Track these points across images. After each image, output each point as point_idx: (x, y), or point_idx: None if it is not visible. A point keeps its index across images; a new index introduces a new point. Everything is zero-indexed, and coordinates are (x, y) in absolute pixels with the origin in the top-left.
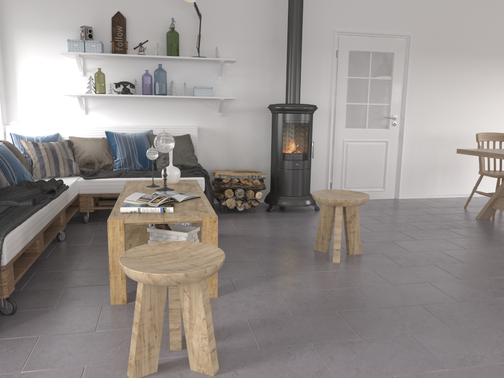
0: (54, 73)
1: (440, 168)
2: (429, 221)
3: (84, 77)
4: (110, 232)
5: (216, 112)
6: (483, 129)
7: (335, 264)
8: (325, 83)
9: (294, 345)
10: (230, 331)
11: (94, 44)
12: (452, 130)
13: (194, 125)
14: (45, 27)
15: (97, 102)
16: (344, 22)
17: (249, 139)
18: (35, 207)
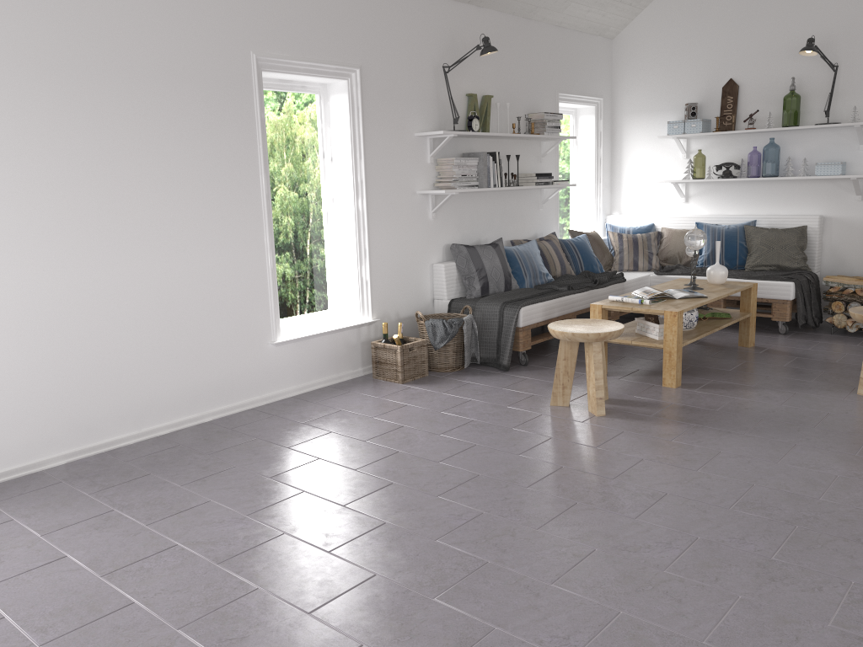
0: (657, 158)
1: None
2: None
3: (687, 159)
4: (591, 314)
5: (853, 196)
6: None
7: (858, 395)
8: None
9: (679, 421)
10: (646, 405)
11: (694, 123)
12: None
13: (819, 214)
14: (651, 109)
15: (699, 187)
16: None
17: None
18: (565, 291)
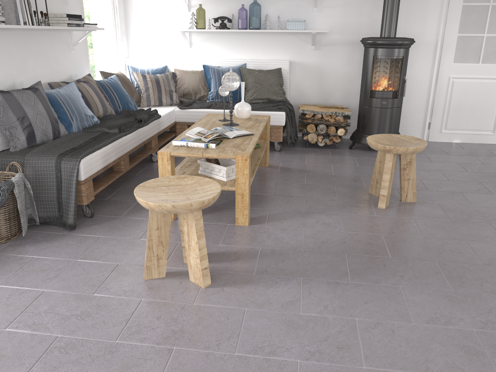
0: (164, 10)
1: None
2: None
3: (189, 12)
4: (160, 162)
5: (309, 46)
6: None
7: (380, 209)
8: (433, 12)
9: (285, 276)
10: (239, 256)
11: None
12: None
13: (287, 59)
14: None
15: (200, 36)
16: None
17: (342, 74)
18: (118, 135)
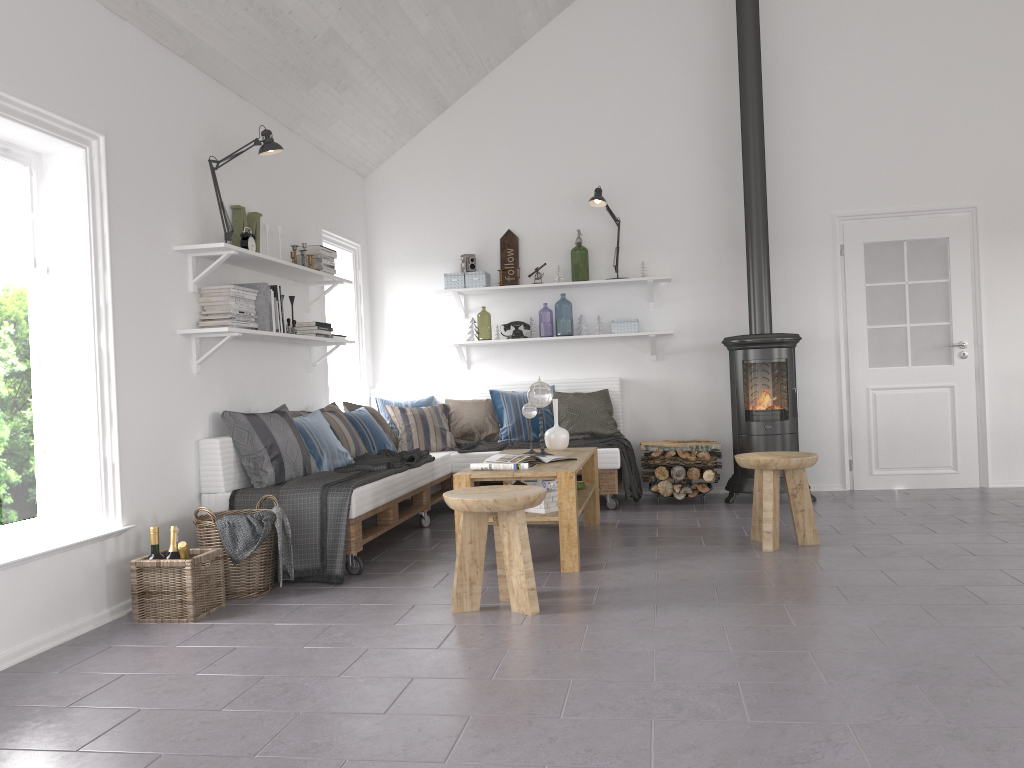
0: (430, 318)
1: None
2: (997, 514)
3: (466, 319)
4: (456, 488)
5: (648, 355)
6: None
7: (765, 552)
8: (824, 298)
9: (634, 604)
10: (571, 593)
11: (476, 276)
12: None
13: (616, 376)
14: (419, 261)
15: (482, 351)
16: (849, 200)
17: (702, 393)
18: (388, 470)
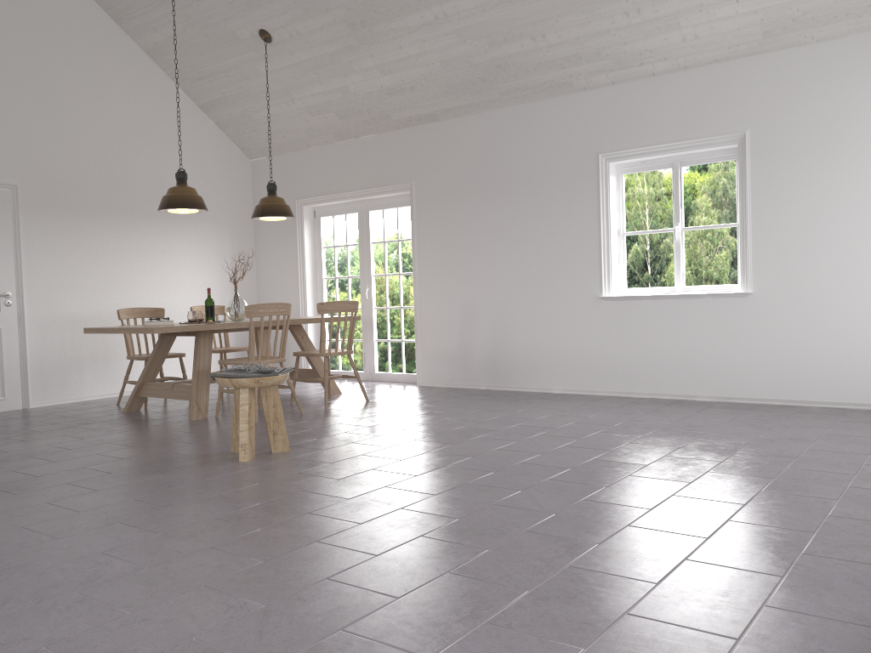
0: None
1: (87, 360)
2: (57, 423)
3: None
4: None
5: None
6: (139, 305)
7: None
8: None
9: None
10: None
11: None
12: (98, 308)
13: None
14: None
15: None
16: None
17: None
18: None
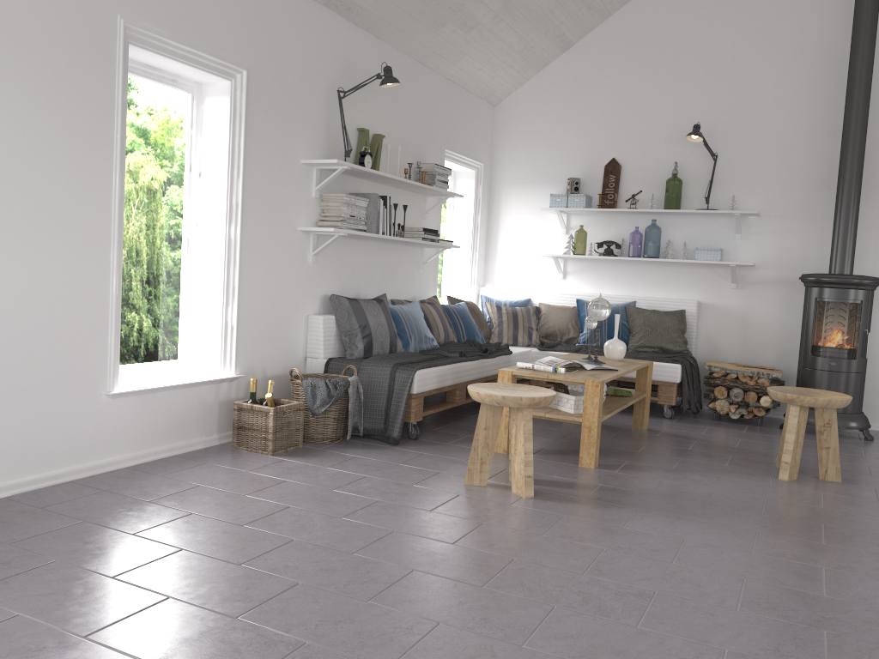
0: (536, 231)
1: None
2: None
3: (566, 235)
4: (499, 381)
5: (729, 283)
6: None
7: (780, 480)
8: None
9: (619, 505)
10: (573, 486)
11: (577, 198)
12: None
13: (695, 299)
14: (532, 181)
15: (577, 264)
16: None
17: (777, 323)
18: (458, 358)
